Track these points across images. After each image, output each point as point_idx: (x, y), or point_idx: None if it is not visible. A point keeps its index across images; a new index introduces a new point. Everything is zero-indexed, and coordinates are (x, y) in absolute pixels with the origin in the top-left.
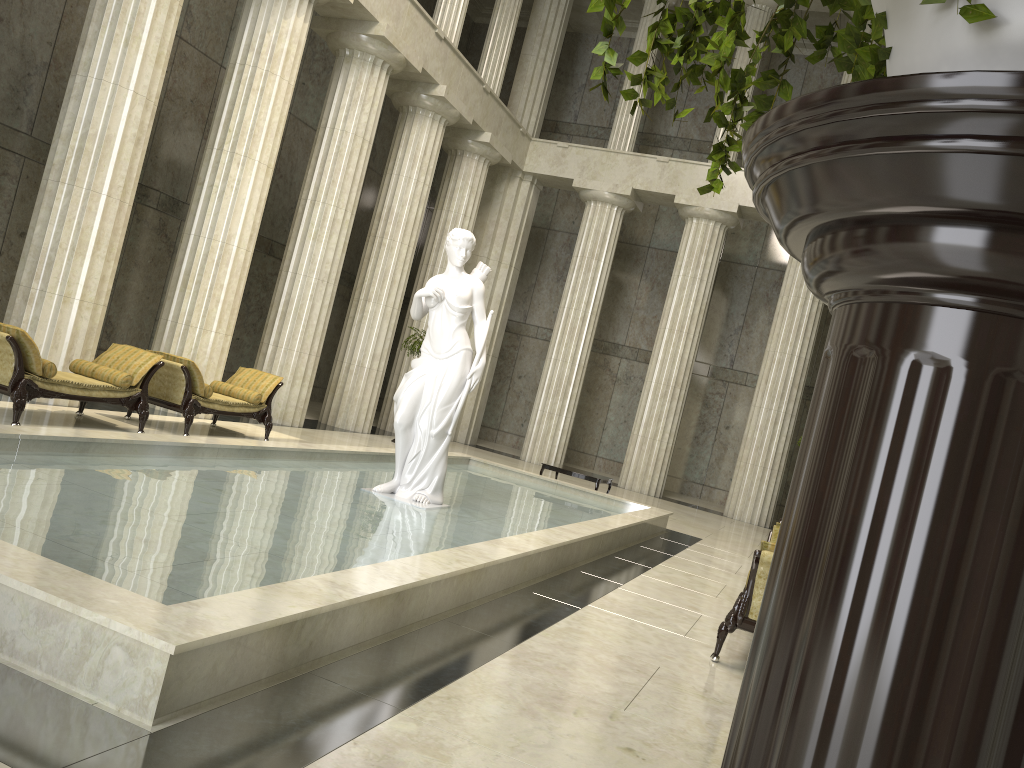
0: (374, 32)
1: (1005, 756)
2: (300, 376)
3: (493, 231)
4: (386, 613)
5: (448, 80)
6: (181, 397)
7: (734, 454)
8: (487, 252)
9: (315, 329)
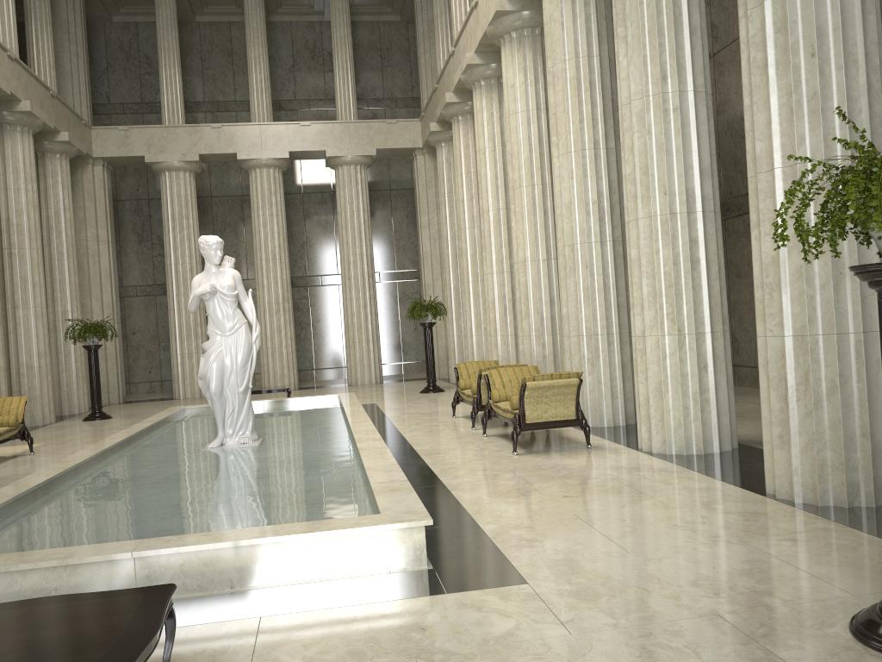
0: None
1: None
2: None
3: (84, 215)
4: None
5: (26, 94)
6: None
7: (330, 339)
8: (84, 235)
9: None
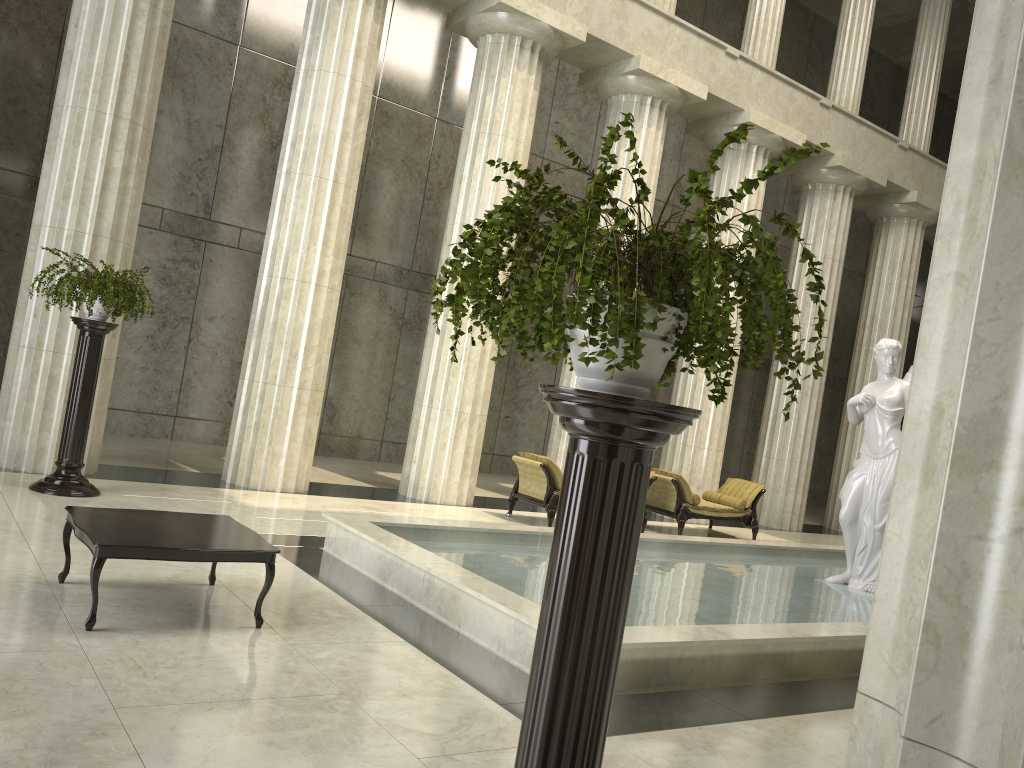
0: (831, 164)
1: (584, 555)
2: (793, 483)
3: None
4: (766, 660)
5: (920, 184)
6: (673, 505)
7: None
8: None
9: (803, 439)
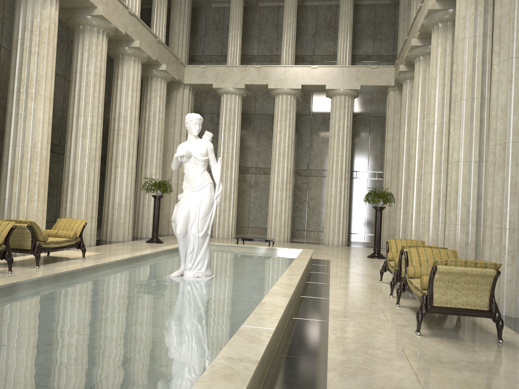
0: (95, 13)
1: None
2: (89, 216)
3: (174, 118)
4: (259, 366)
5: (139, 37)
6: (30, 244)
7: (318, 212)
8: (173, 130)
9: (93, 188)
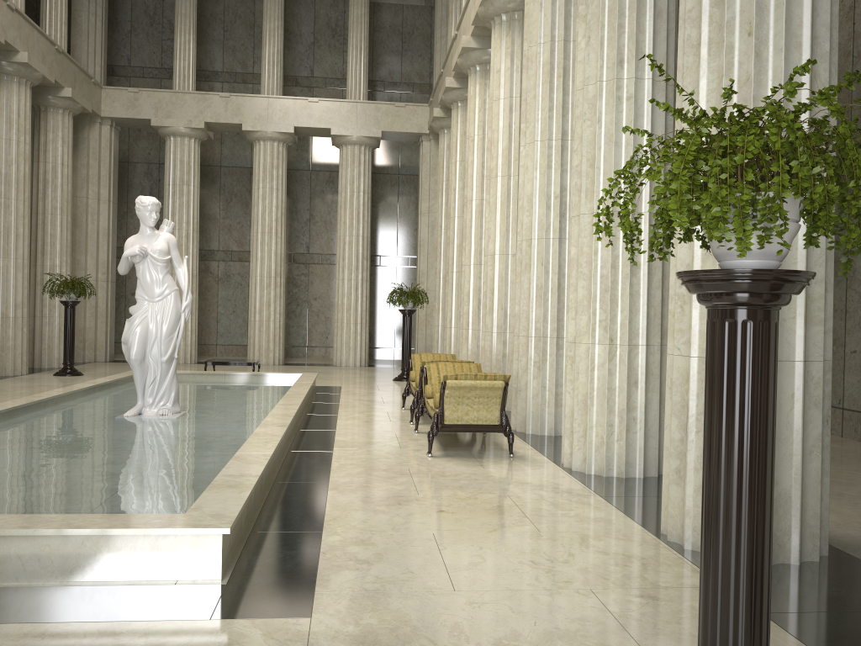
0: None
1: (772, 398)
2: None
3: (86, 173)
4: (259, 486)
5: (26, 46)
6: None
7: (325, 318)
8: (85, 192)
9: None
